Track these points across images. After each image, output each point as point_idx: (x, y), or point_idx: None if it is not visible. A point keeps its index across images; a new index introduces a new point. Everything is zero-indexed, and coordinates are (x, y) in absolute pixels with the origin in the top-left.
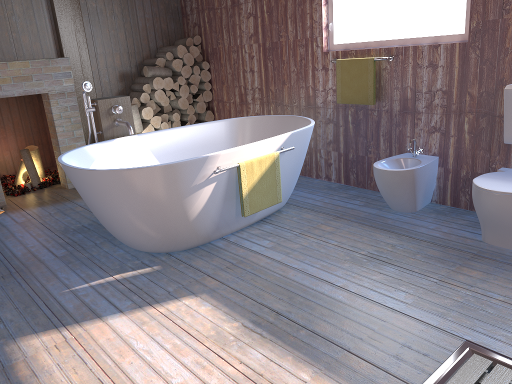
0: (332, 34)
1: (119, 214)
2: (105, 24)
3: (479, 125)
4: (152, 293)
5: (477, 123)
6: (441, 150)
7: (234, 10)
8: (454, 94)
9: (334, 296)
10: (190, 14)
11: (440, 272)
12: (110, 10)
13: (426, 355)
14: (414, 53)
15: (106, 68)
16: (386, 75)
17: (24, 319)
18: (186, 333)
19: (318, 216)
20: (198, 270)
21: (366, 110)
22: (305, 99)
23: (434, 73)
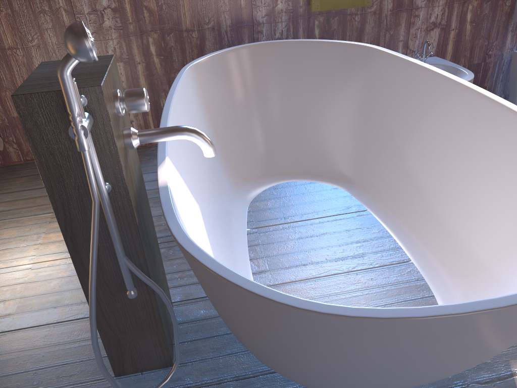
0: None
1: None
2: None
3: (482, 11)
4: None
5: (481, 10)
6: (439, 48)
7: None
8: None
9: None
10: None
11: None
12: None
13: None
14: None
15: None
16: None
17: None
18: None
19: None
20: None
21: (343, 16)
22: (230, 15)
23: None
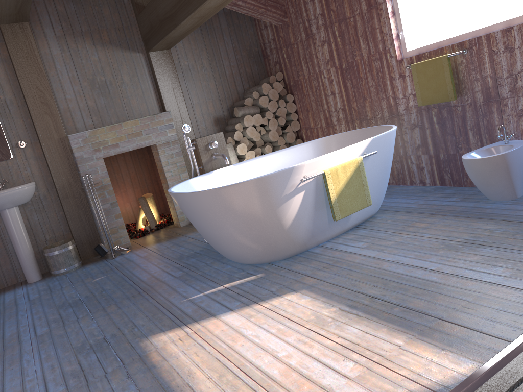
0: (403, 42)
1: (222, 229)
2: (197, 78)
3: None
4: (257, 294)
5: None
6: None
7: (309, 42)
8: None
9: (428, 278)
10: (270, 54)
11: None
12: (200, 65)
13: (522, 315)
14: (487, 41)
15: (202, 116)
16: (463, 69)
17: (153, 323)
18: (288, 320)
19: (412, 216)
20: (298, 273)
21: (449, 107)
22: (387, 110)
23: (512, 56)
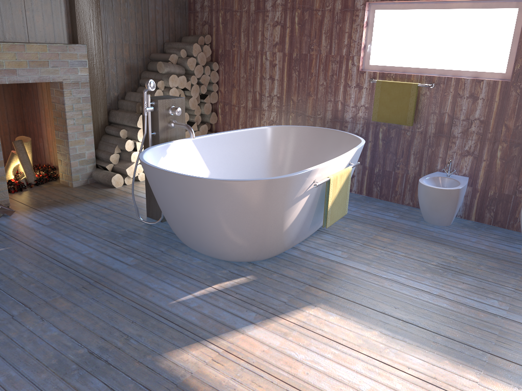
0: (368, 55)
1: (222, 223)
2: (118, 12)
3: (511, 153)
4: (269, 303)
5: (510, 151)
6: (472, 172)
7: (257, 16)
8: (491, 124)
9: (440, 304)
10: (199, 11)
11: (510, 281)
12: None
13: None
14: (456, 84)
15: (114, 59)
16: (425, 100)
17: (153, 333)
18: (335, 343)
19: (366, 227)
20: (295, 280)
21: (399, 129)
22: (332, 113)
23: (474, 104)
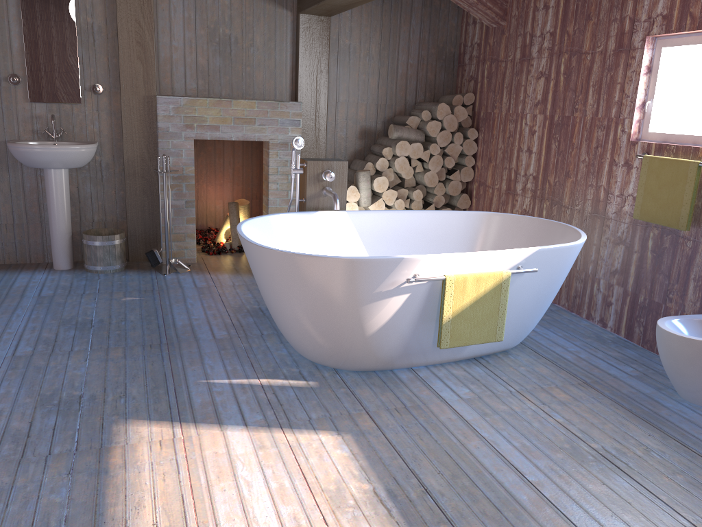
0: (648, 117)
1: (282, 305)
2: (355, 66)
3: None
4: (291, 413)
5: None
6: None
7: (522, 66)
8: None
9: (516, 493)
10: (467, 63)
11: (701, 512)
12: (365, 50)
13: None
14: None
15: (345, 120)
16: None
17: (147, 400)
18: (301, 477)
19: (557, 374)
20: (359, 402)
21: (676, 236)
22: (592, 203)
23: None
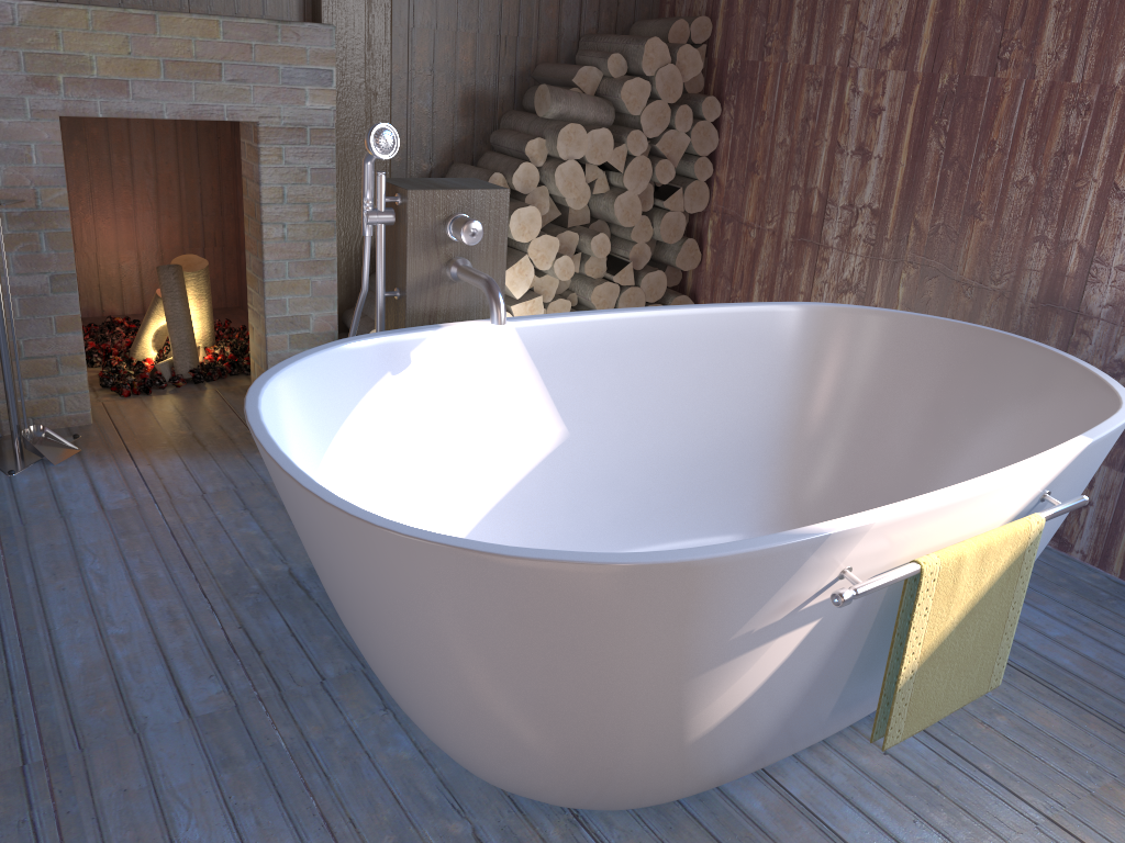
0: None
1: (432, 679)
2: None
3: None
4: None
5: None
6: None
7: None
8: None
9: None
10: None
11: None
12: None
13: None
14: None
15: (430, 73)
16: None
17: None
18: None
19: (1086, 729)
20: None
21: None
22: (1041, 280)
23: None
